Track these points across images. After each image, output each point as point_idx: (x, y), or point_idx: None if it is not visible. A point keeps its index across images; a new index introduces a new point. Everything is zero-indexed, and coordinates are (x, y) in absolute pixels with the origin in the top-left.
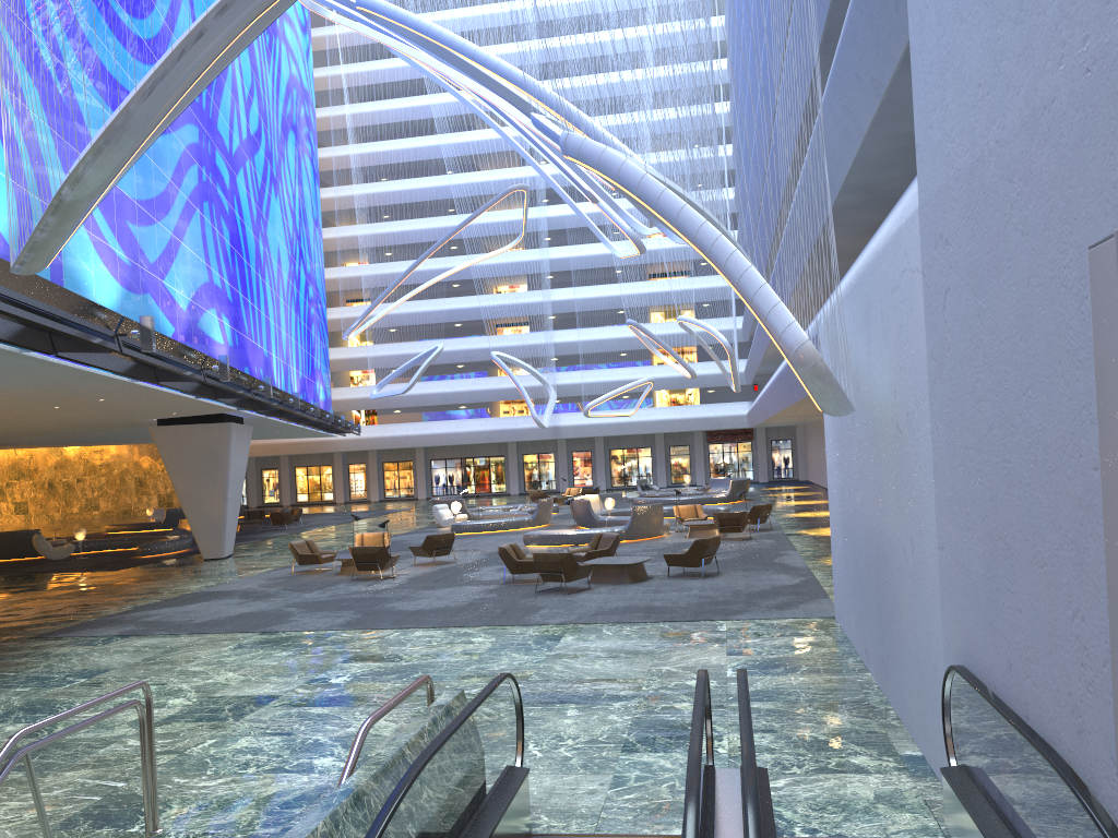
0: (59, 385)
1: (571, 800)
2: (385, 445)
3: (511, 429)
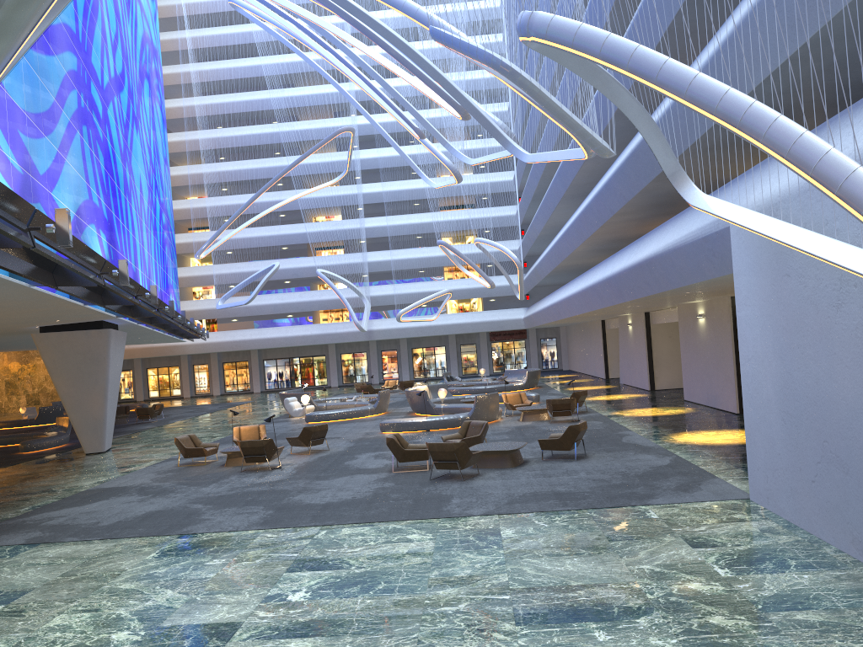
0: None
1: None
2: (226, 348)
3: (332, 333)
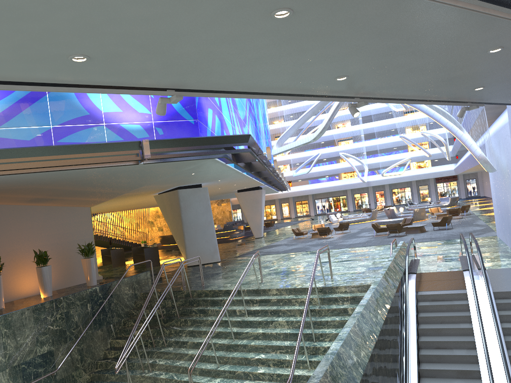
0: (233, 181)
1: (428, 269)
2: (297, 194)
3: (349, 184)
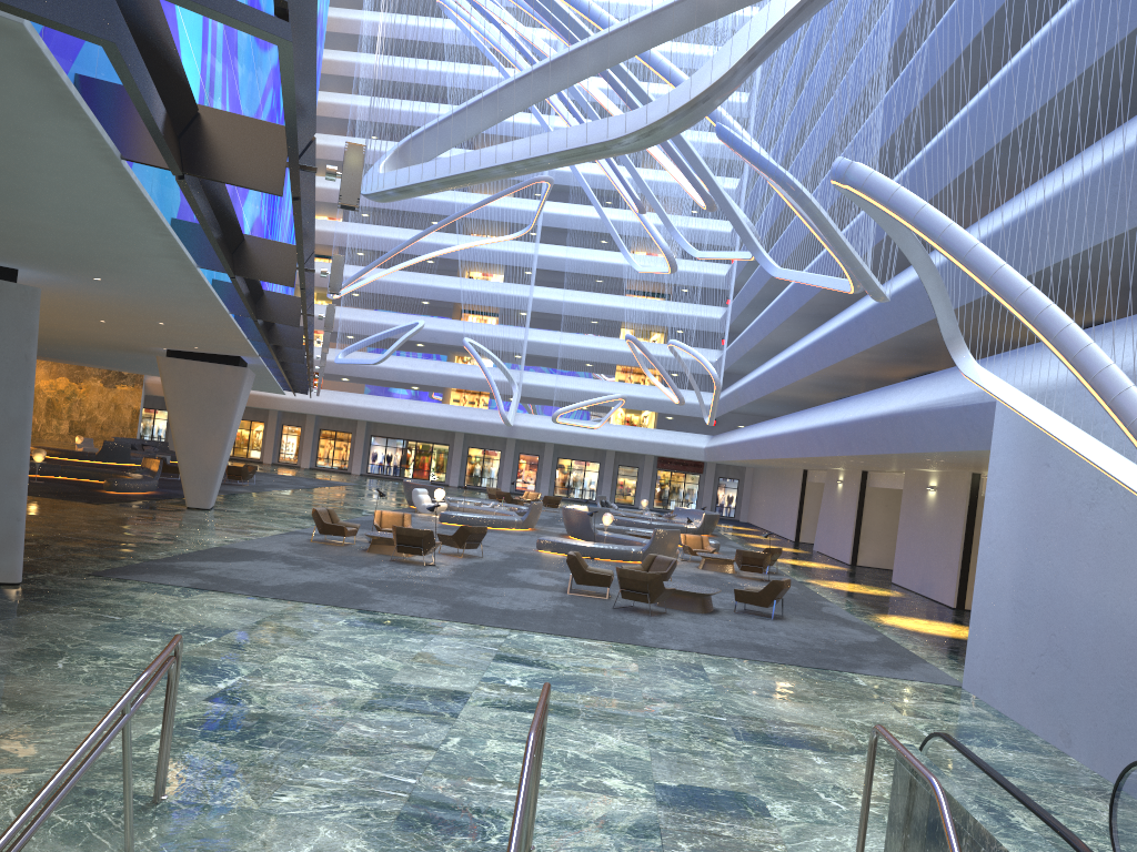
0: (155, 303)
1: None
2: (330, 413)
3: (466, 419)
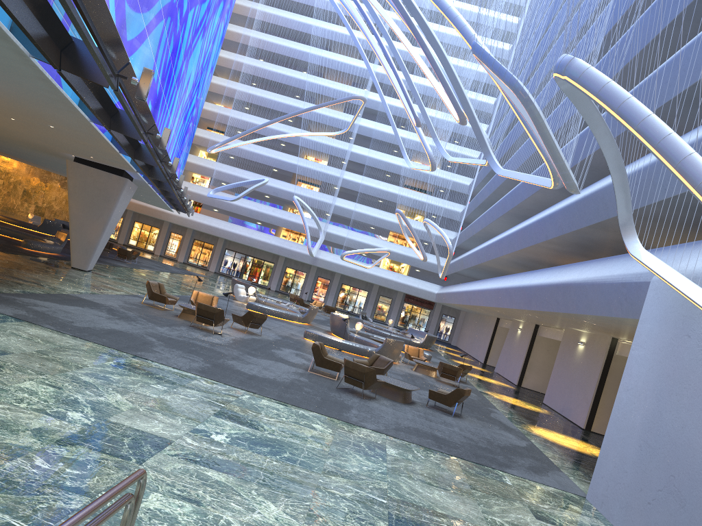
0: (32, 101)
1: None
2: (201, 229)
3: (287, 248)
